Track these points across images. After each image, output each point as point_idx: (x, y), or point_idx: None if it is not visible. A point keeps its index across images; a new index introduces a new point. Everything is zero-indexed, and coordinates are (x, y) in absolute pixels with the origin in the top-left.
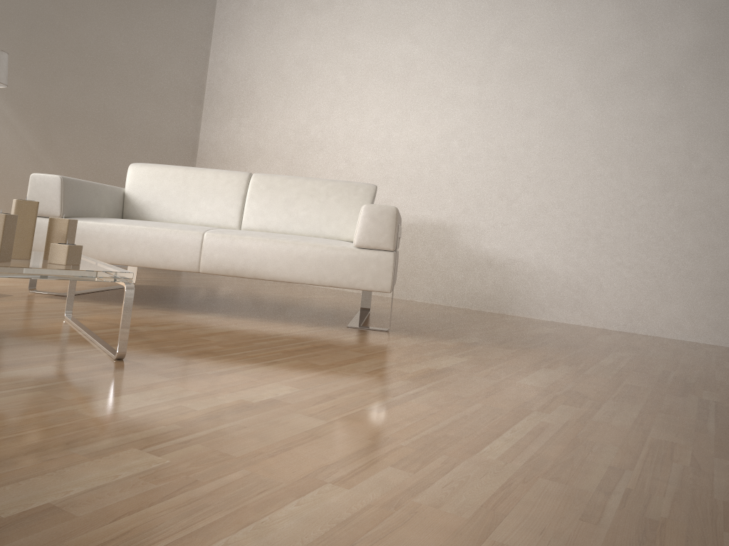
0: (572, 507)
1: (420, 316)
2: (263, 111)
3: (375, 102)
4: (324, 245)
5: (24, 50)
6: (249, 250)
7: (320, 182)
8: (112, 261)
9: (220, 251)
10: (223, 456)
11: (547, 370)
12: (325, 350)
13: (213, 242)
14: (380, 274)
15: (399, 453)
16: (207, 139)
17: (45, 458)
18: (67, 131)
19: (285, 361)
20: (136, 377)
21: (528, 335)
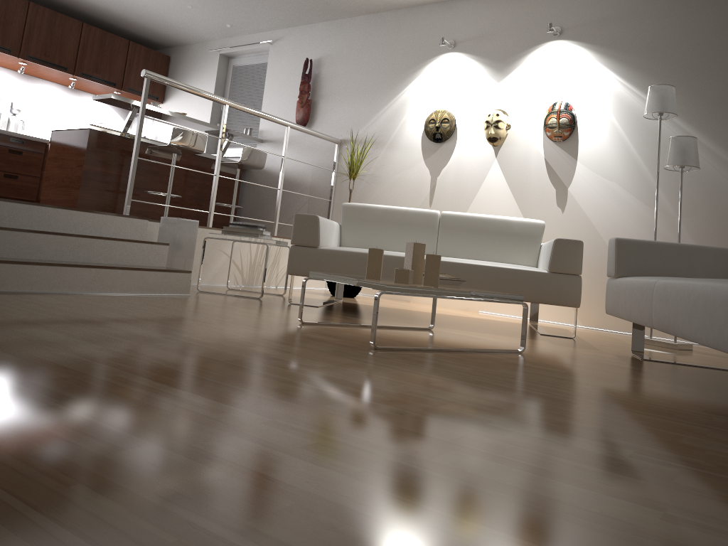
0: (14, 371)
1: None
2: None
3: None
4: (710, 284)
5: None
6: (670, 298)
7: None
8: (625, 317)
9: (658, 301)
10: (157, 342)
11: (631, 508)
12: (526, 396)
13: (657, 290)
14: None
15: (144, 362)
16: None
17: (165, 330)
18: None
19: (430, 376)
20: (322, 347)
21: None
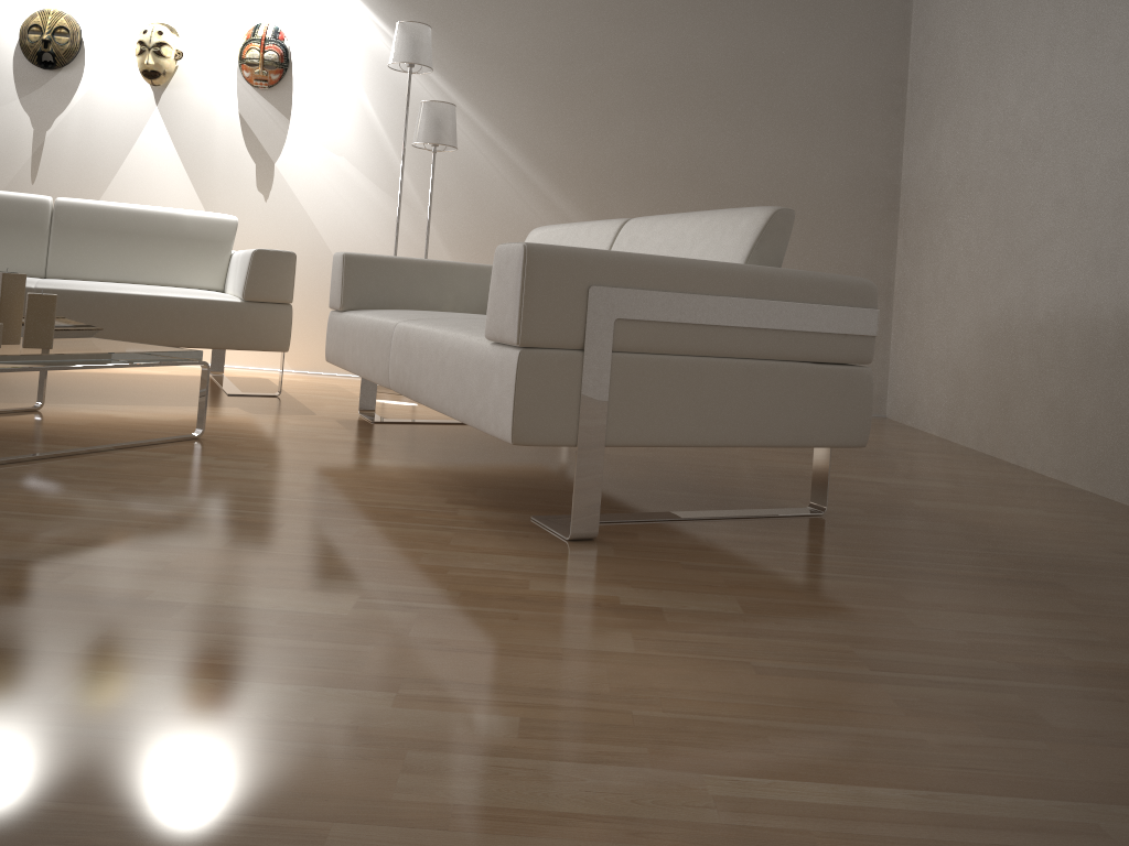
0: None
1: (920, 547)
2: (964, 99)
3: (1117, 10)
4: (464, 338)
5: (557, 95)
6: (413, 351)
7: (694, 218)
8: (353, 370)
9: (398, 353)
10: None
11: (357, 700)
12: (208, 526)
13: (397, 337)
14: (501, 401)
15: None
16: (908, 177)
17: None
18: (631, 197)
19: (40, 518)
20: None
21: (1047, 658)
